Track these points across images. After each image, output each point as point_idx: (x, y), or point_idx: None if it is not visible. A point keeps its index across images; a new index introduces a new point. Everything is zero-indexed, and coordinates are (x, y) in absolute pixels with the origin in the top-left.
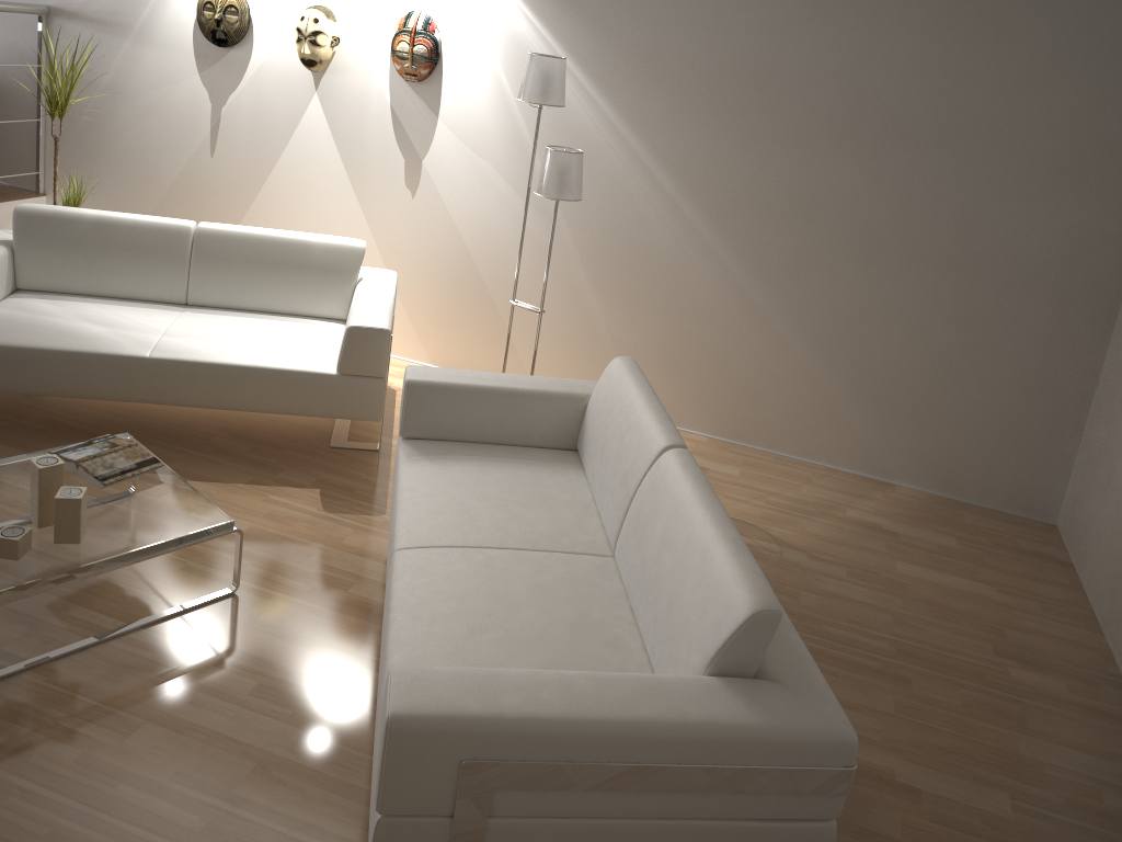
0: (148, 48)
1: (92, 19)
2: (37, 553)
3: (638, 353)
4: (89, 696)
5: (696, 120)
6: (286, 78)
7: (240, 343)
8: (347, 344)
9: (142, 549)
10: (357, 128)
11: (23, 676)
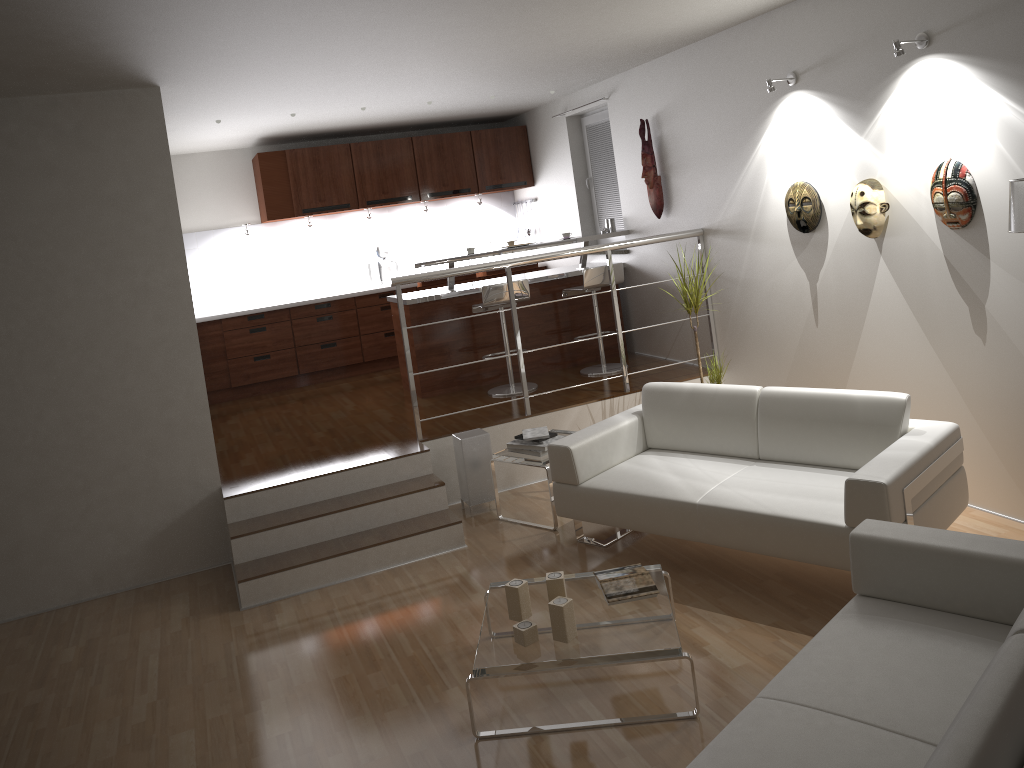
0: (761, 245)
1: (726, 231)
2: (539, 644)
3: None
4: (550, 766)
5: None
6: (856, 248)
7: (773, 494)
8: (847, 497)
9: (602, 656)
10: (920, 283)
11: (524, 738)
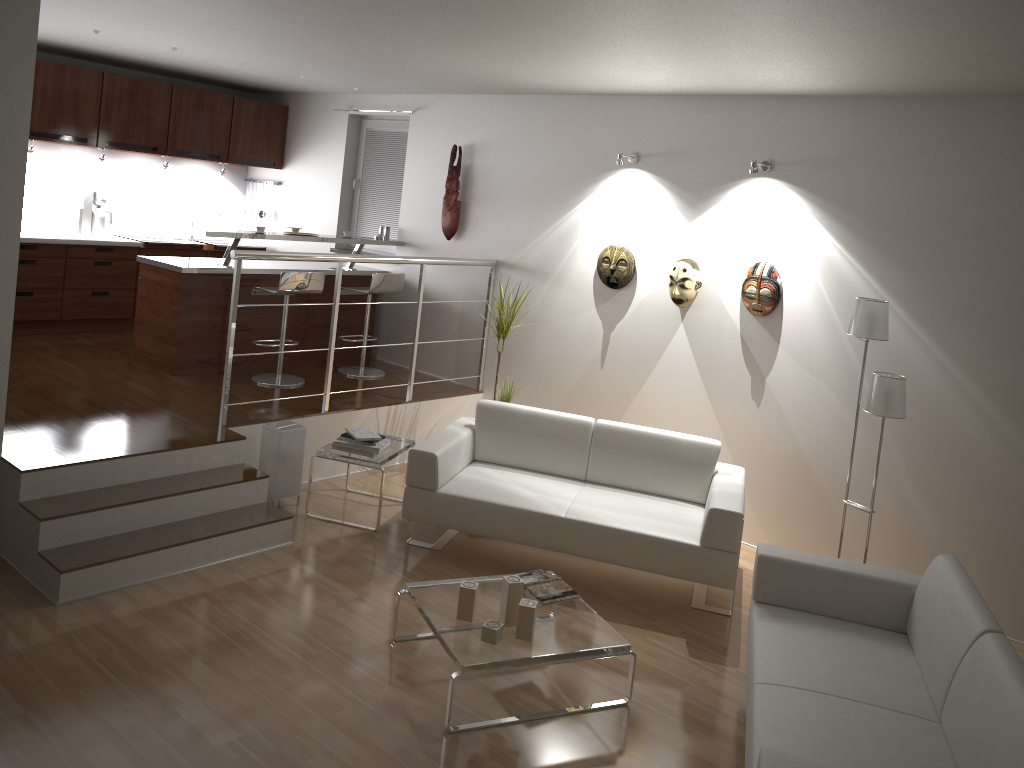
0: (561, 289)
1: (525, 268)
2: (506, 642)
3: (966, 560)
4: (536, 753)
5: (1012, 352)
6: (659, 311)
7: (626, 513)
8: (709, 522)
9: (571, 653)
10: (713, 351)
11: (494, 730)
